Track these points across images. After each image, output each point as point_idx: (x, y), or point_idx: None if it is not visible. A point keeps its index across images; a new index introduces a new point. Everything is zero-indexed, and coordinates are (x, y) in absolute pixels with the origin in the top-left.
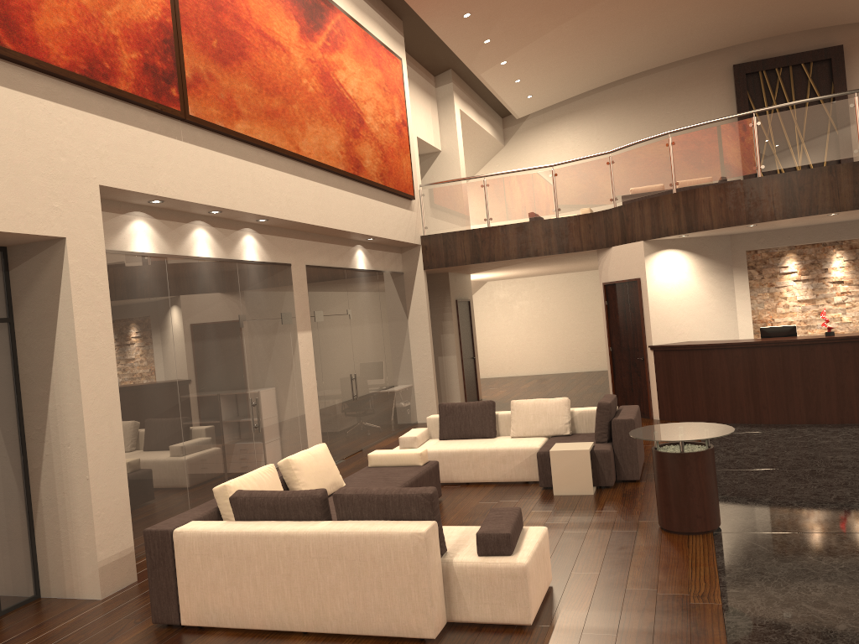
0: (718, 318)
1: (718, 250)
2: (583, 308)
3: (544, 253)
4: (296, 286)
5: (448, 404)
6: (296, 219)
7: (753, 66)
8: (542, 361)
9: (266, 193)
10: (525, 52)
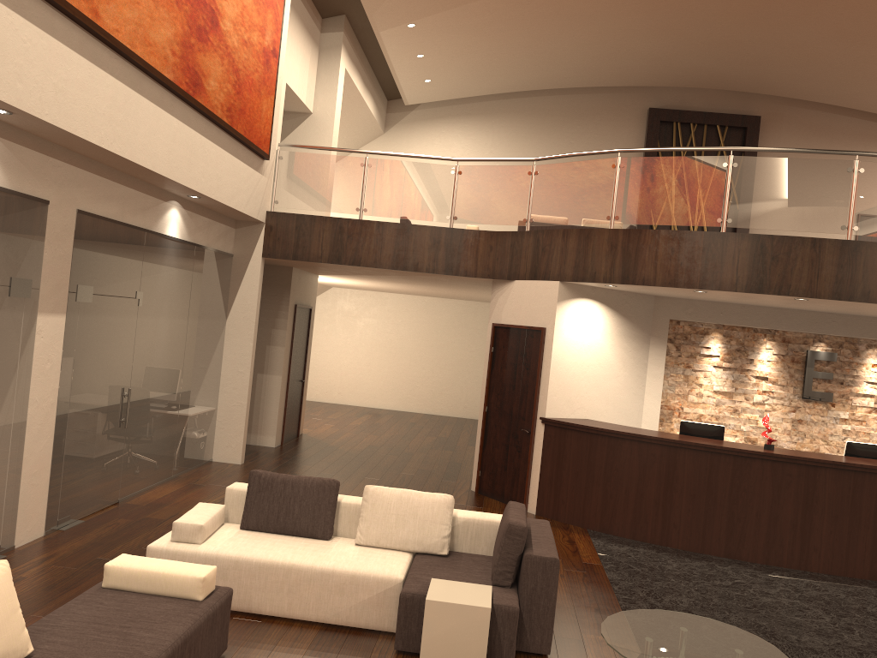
0: (624, 395)
1: (639, 311)
2: (437, 340)
3: (426, 270)
4: (52, 239)
5: (265, 474)
6: (69, 127)
7: (669, 115)
8: (378, 393)
9: (14, 63)
10: (440, 19)
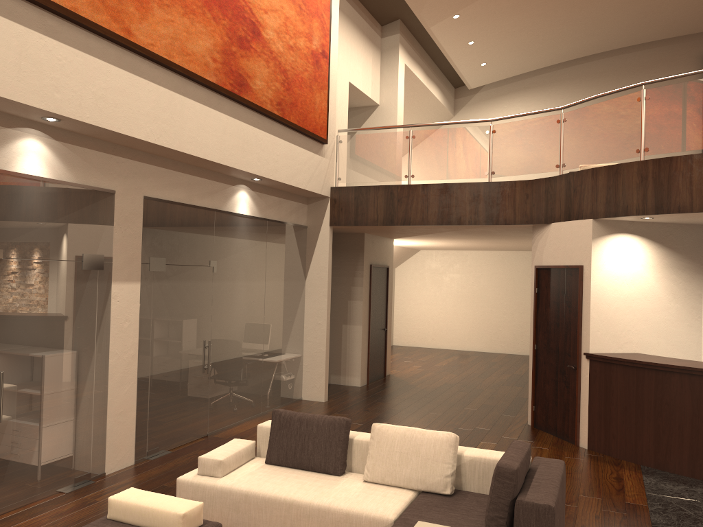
0: (678, 328)
1: (687, 242)
2: (514, 288)
3: (468, 222)
4: (121, 221)
5: (285, 413)
6: (112, 127)
7: None
8: (466, 337)
9: (50, 77)
10: (481, 6)
